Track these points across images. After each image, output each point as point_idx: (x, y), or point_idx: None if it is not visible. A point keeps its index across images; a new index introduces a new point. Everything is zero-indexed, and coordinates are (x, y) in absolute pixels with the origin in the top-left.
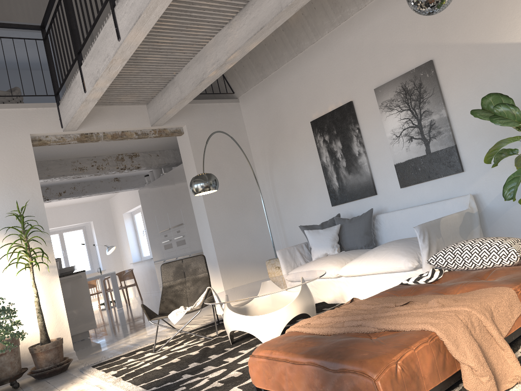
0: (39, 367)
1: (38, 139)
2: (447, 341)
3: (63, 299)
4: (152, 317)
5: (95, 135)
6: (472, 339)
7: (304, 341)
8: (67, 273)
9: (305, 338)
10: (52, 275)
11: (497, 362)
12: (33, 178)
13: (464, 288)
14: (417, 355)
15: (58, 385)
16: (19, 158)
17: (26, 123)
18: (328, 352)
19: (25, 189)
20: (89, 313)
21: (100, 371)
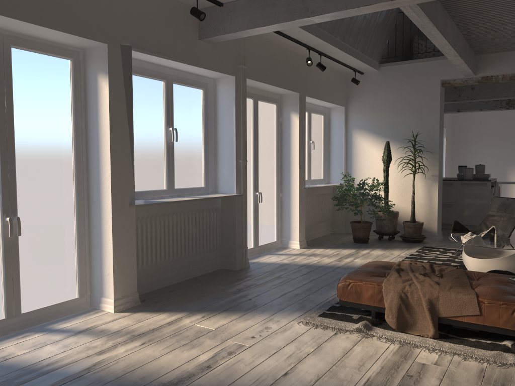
0: (404, 234)
1: (448, 82)
2: (382, 290)
3: (437, 199)
4: (456, 231)
5: (494, 78)
6: (396, 297)
7: (374, 265)
8: (480, 178)
9: (380, 265)
10: (433, 181)
11: (422, 322)
12: (436, 113)
13: (484, 288)
14: (364, 286)
15: (396, 247)
16: (429, 97)
17: (439, 71)
18: (356, 270)
19: (428, 120)
20: (486, 213)
21: (415, 250)
